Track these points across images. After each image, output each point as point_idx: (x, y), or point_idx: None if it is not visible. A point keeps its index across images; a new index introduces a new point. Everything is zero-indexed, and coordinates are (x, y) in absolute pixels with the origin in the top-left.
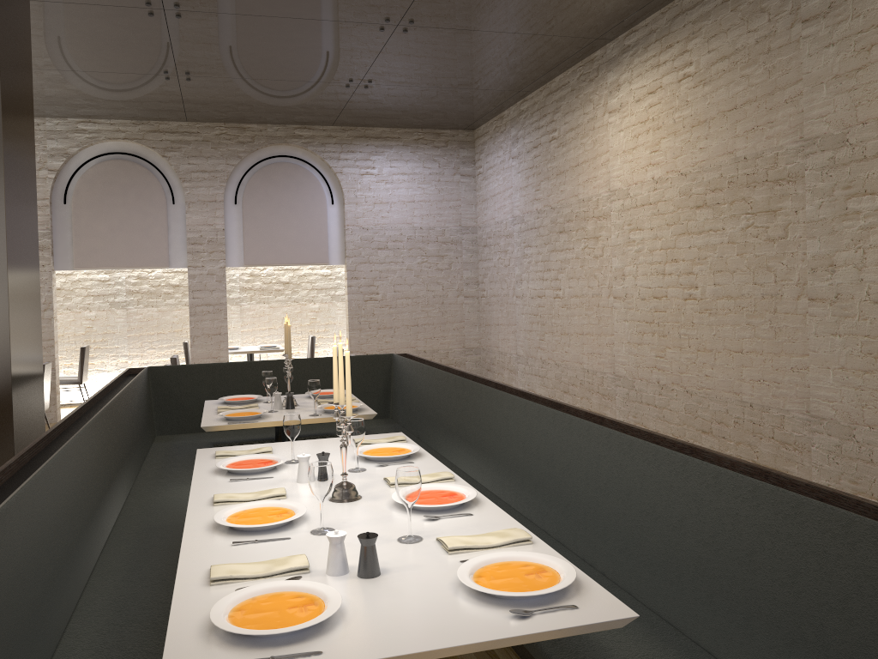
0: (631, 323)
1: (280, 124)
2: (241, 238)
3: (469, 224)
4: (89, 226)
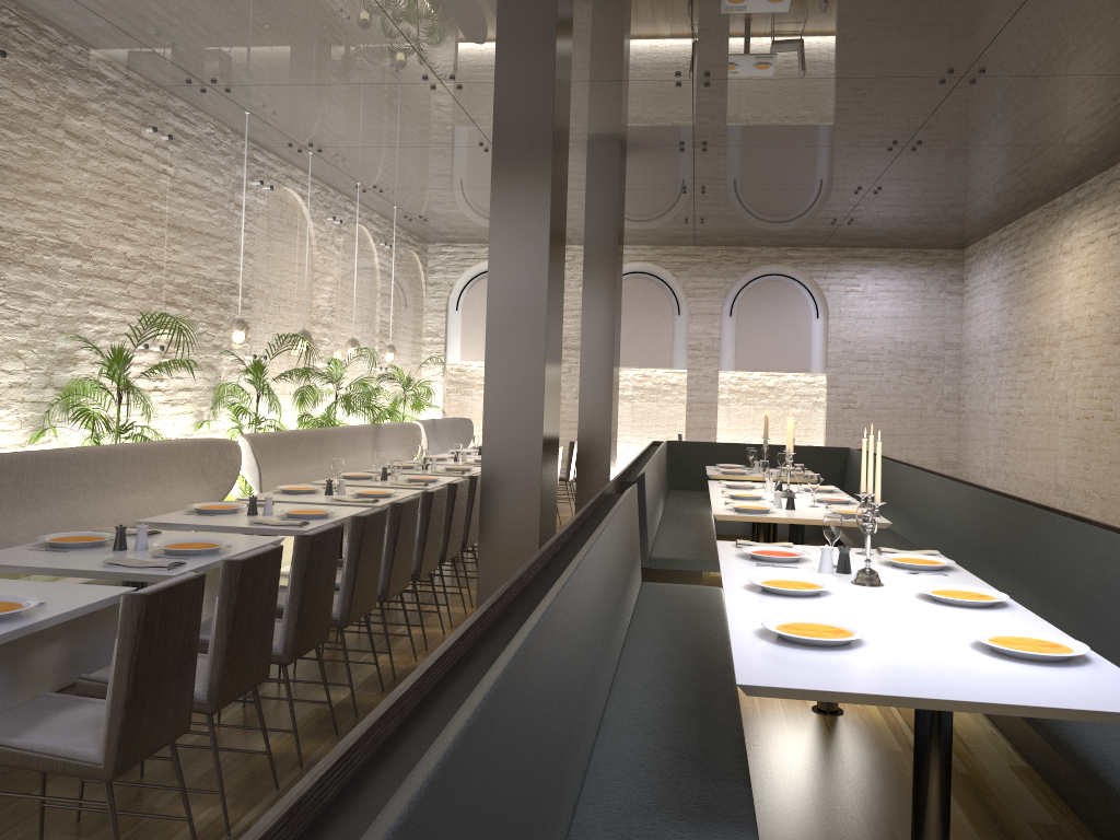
0: (1069, 440)
1: (774, 247)
2: (733, 346)
3: (953, 340)
4: None
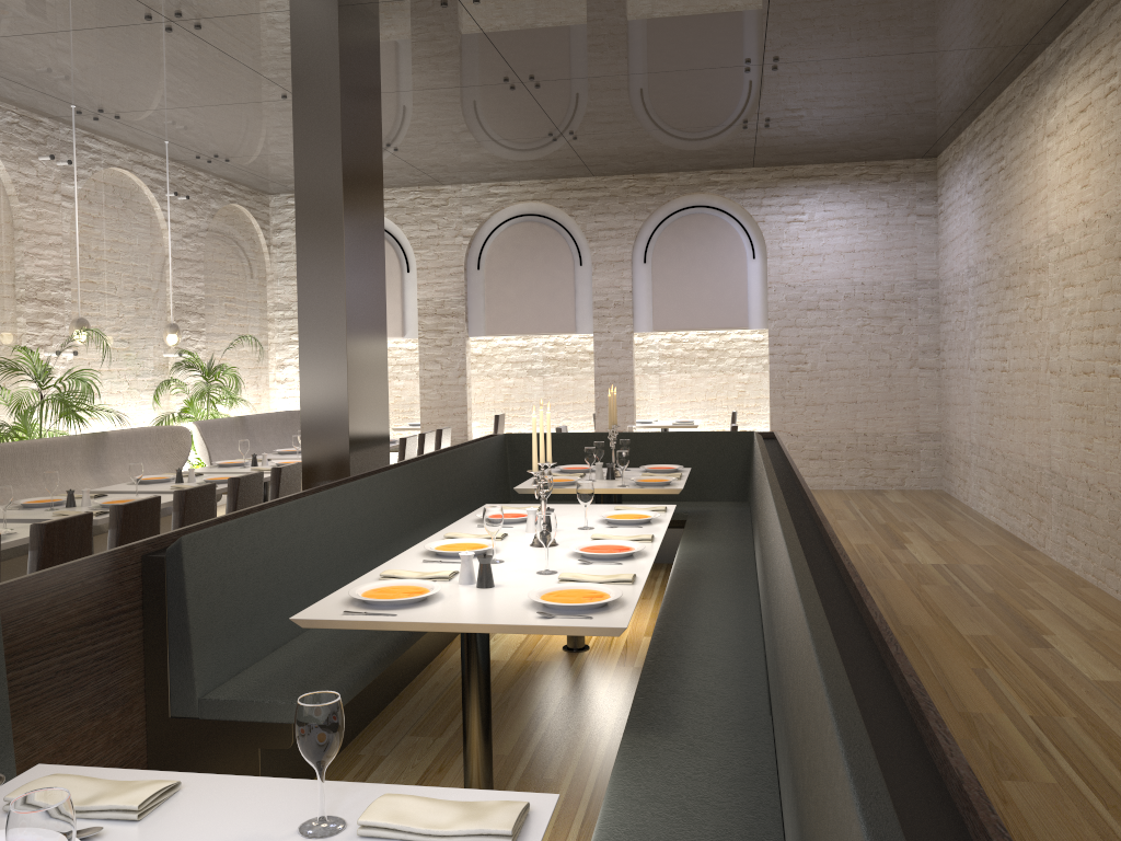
0: (1064, 406)
1: (693, 171)
2: (650, 301)
3: (927, 277)
4: (500, 292)
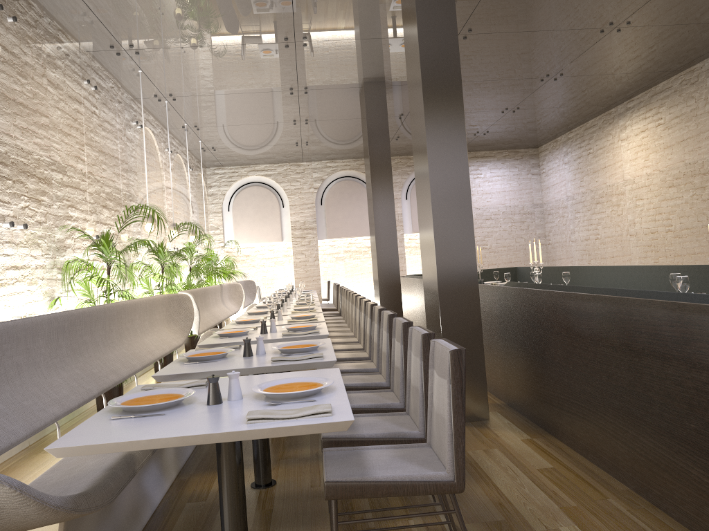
0: (640, 247)
1: None
2: (410, 218)
3: (538, 202)
4: (334, 216)
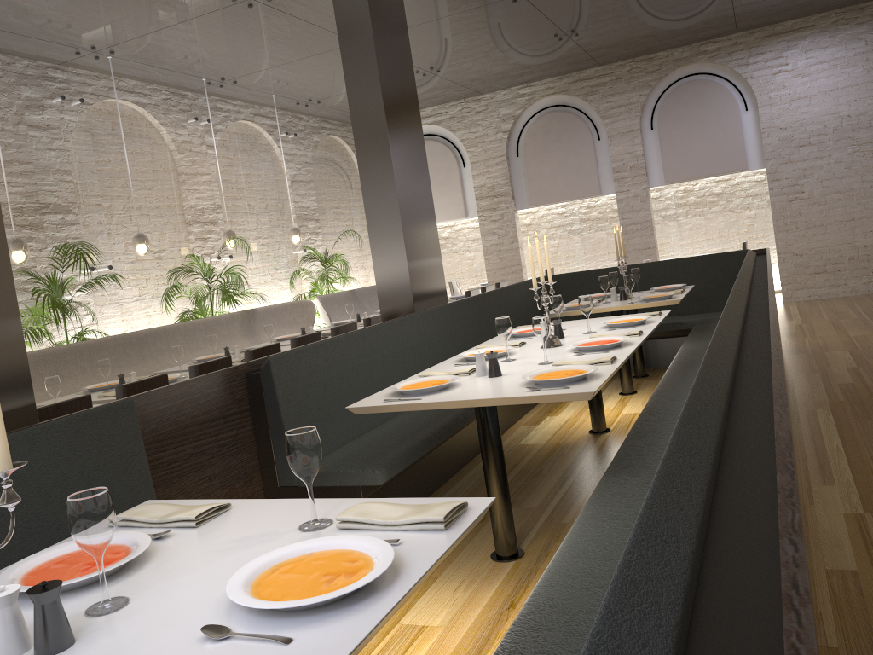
0: None
1: (685, 46)
2: (660, 160)
3: None
4: (536, 171)
